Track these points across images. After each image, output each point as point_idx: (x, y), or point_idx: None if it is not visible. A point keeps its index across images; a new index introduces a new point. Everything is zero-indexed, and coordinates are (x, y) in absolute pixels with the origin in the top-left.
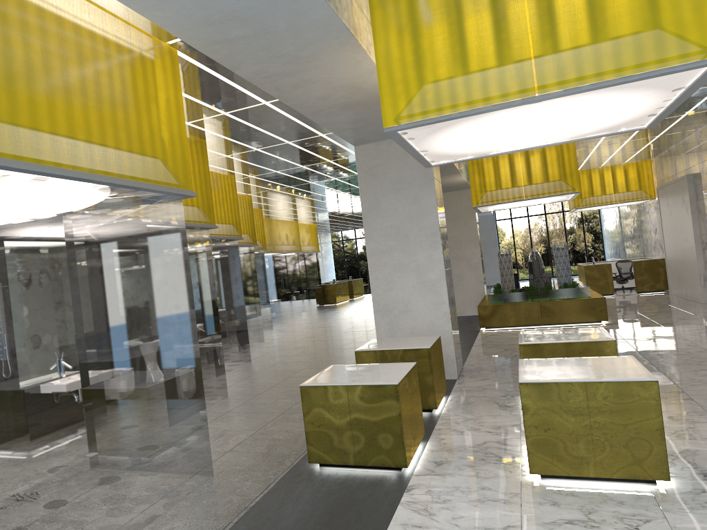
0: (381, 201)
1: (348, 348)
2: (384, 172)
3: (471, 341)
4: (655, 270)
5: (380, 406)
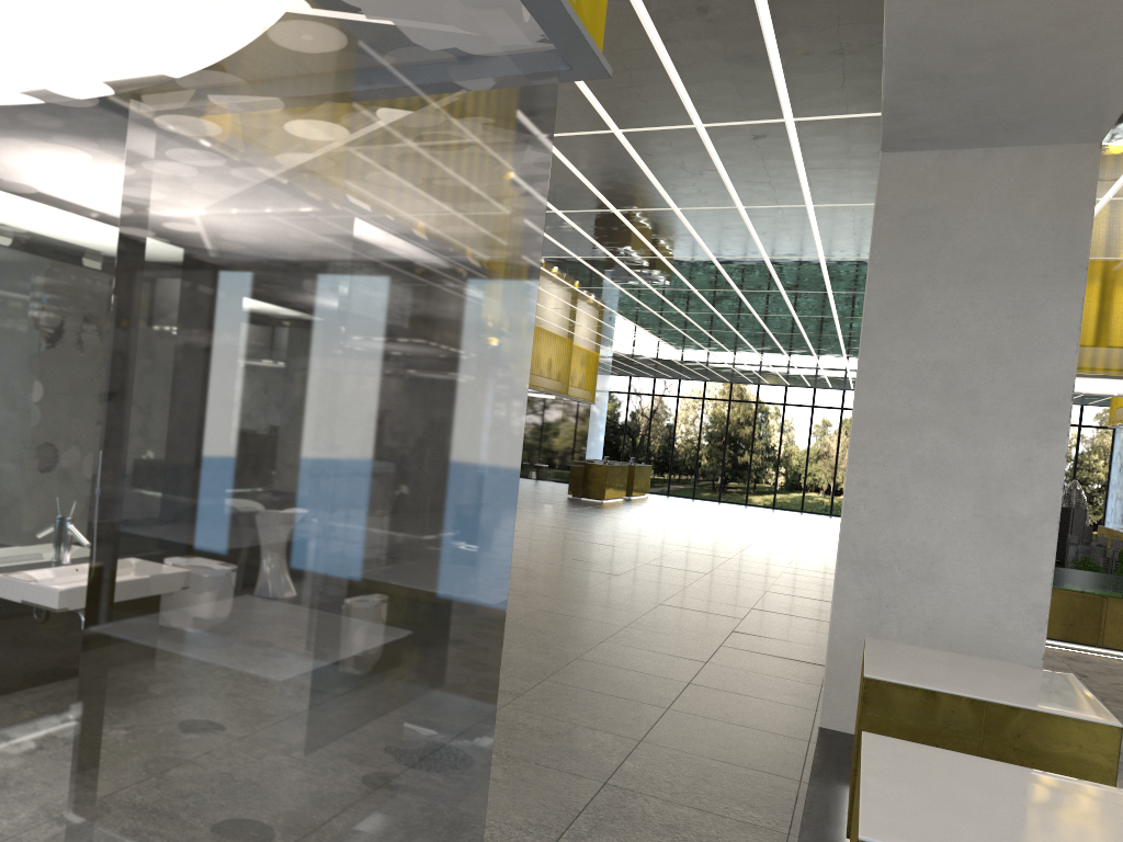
0: (923, 297)
1: (678, 606)
2: (950, 227)
3: None
4: None
5: None
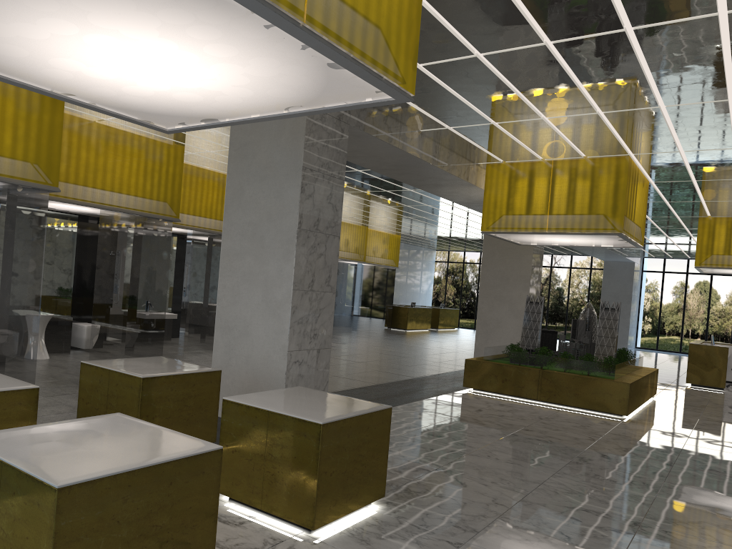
0: (245, 189)
1: None
2: (255, 152)
3: (420, 398)
4: None
5: None
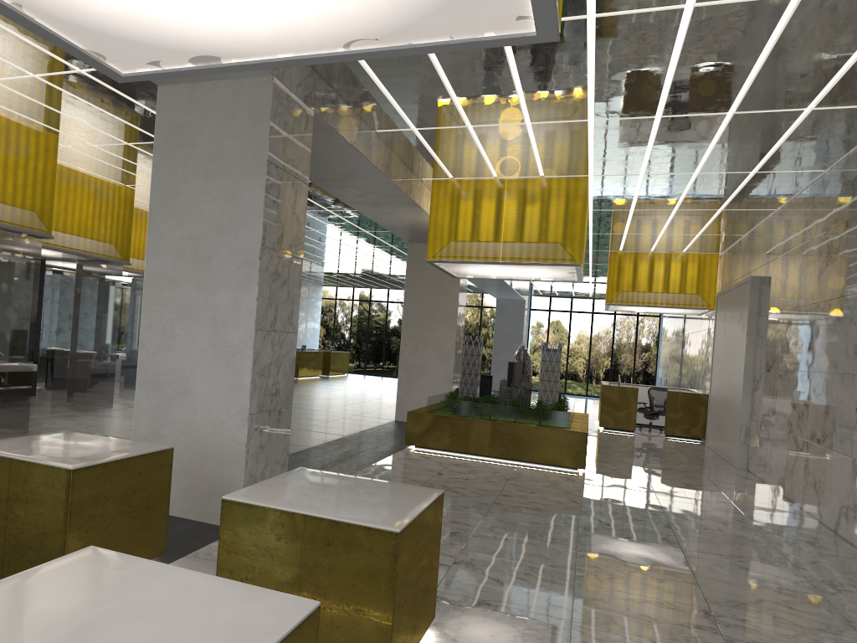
0: (181, 189)
1: None
2: (195, 138)
3: (368, 462)
4: (694, 409)
5: None
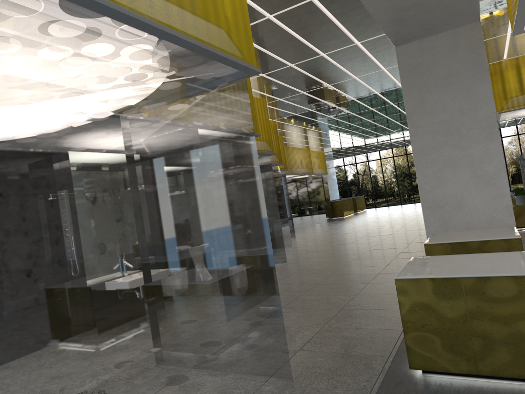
0: (427, 98)
1: (376, 249)
2: (430, 68)
3: None
4: None
5: (513, 302)
